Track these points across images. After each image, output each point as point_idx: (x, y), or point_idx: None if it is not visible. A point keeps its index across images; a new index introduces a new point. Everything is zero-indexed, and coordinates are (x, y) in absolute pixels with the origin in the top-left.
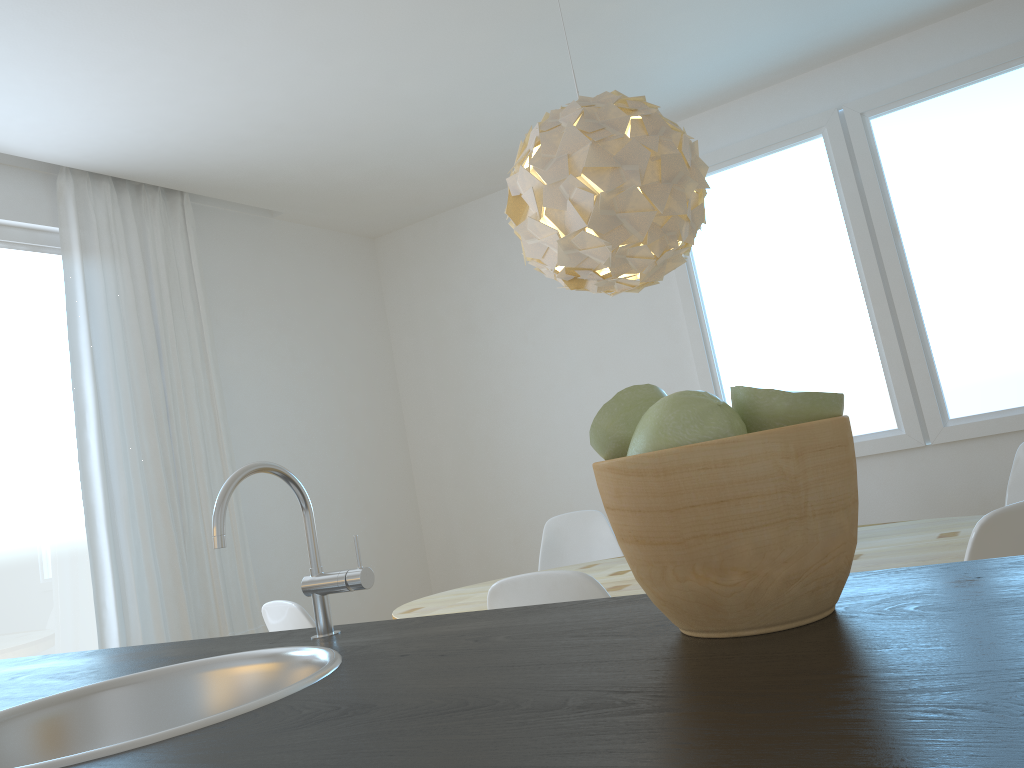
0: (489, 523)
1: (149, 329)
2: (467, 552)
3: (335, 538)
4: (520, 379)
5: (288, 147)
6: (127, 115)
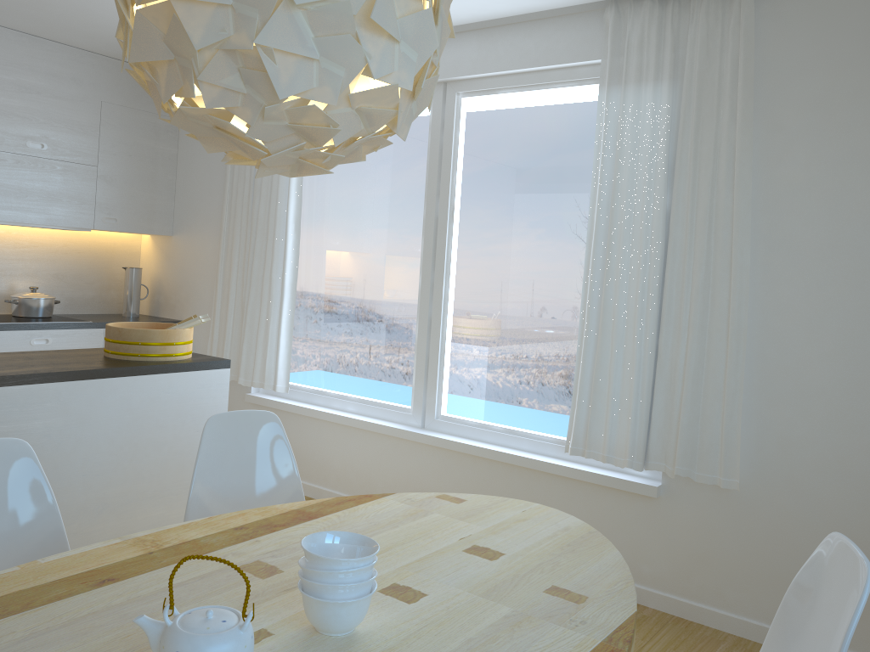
0: None
1: (660, 148)
2: None
3: None
4: None
5: None
6: None
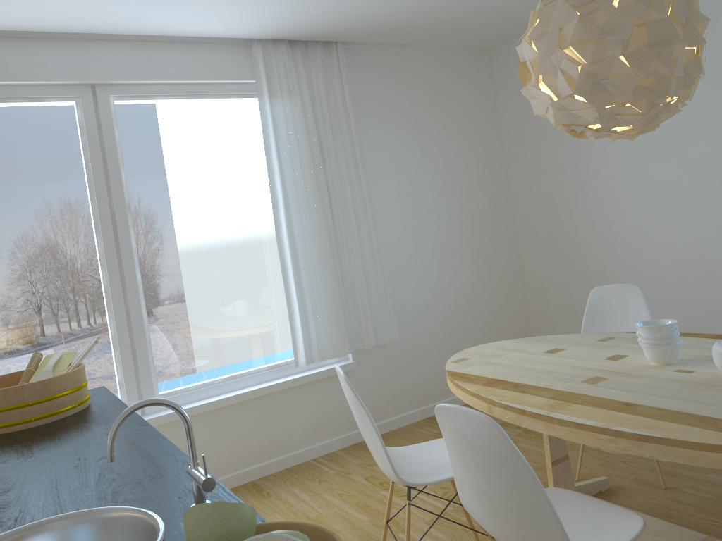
0: (570, 271)
1: (315, 144)
2: (554, 289)
3: (453, 276)
4: (597, 164)
5: (396, 5)
6: (277, 5)
